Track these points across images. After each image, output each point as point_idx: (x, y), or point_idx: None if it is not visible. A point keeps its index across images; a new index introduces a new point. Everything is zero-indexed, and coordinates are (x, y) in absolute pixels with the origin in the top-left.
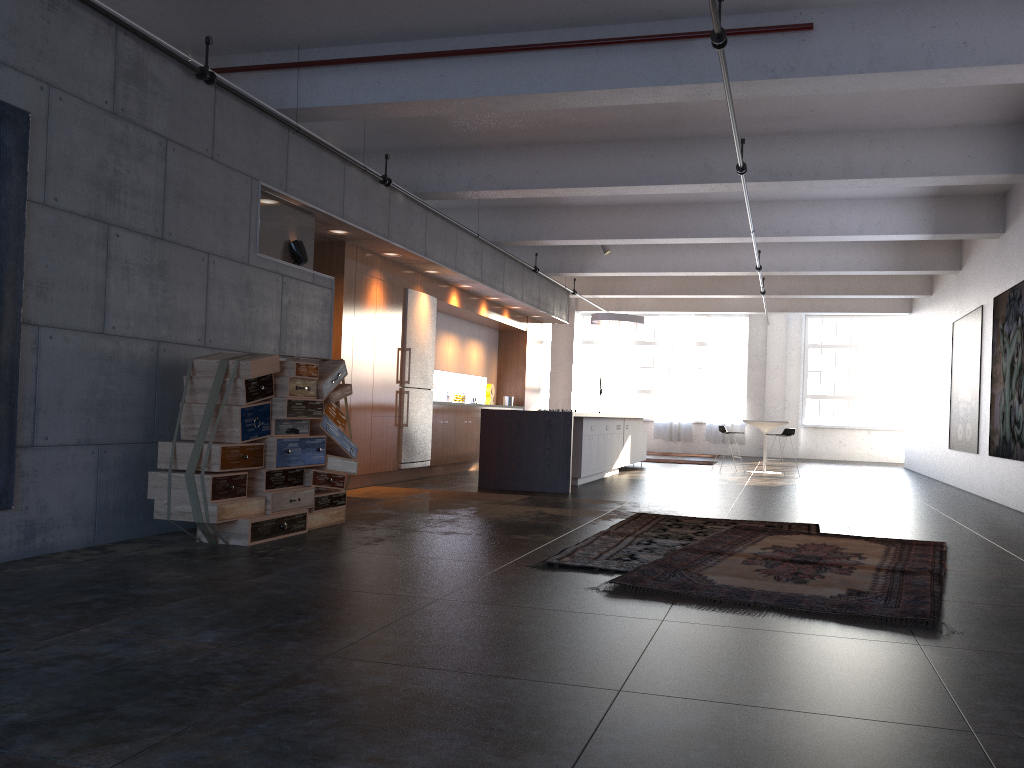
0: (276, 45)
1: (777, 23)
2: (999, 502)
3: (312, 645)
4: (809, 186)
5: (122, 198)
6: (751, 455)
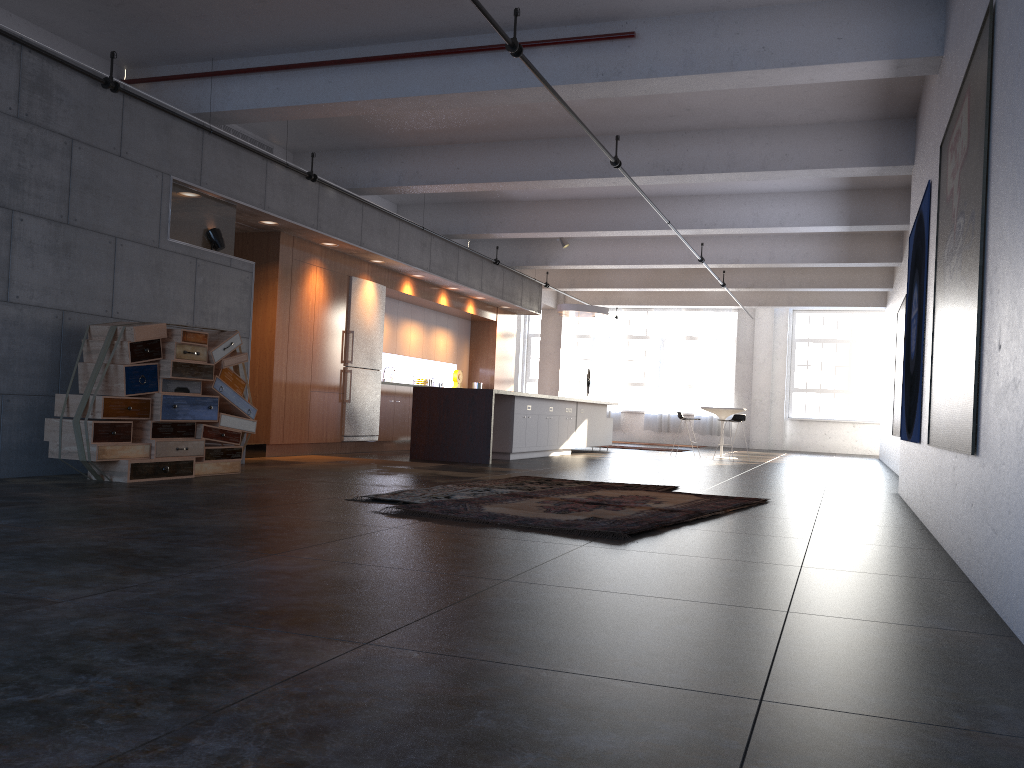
0: (193, 57)
1: (607, 32)
2: None
3: (78, 528)
4: (701, 179)
5: (26, 189)
6: (738, 447)
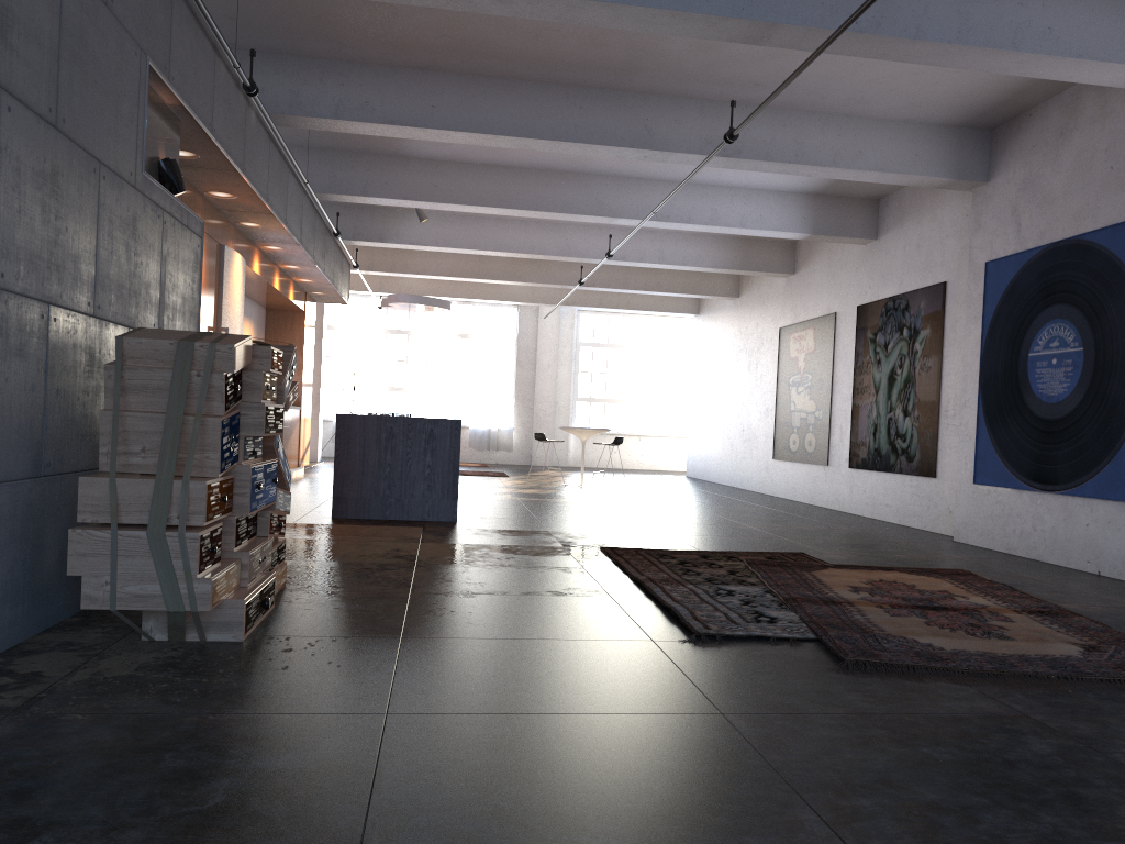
0: None
1: None
2: (868, 516)
3: (789, 839)
4: (752, 167)
5: (15, 43)
6: (518, 463)
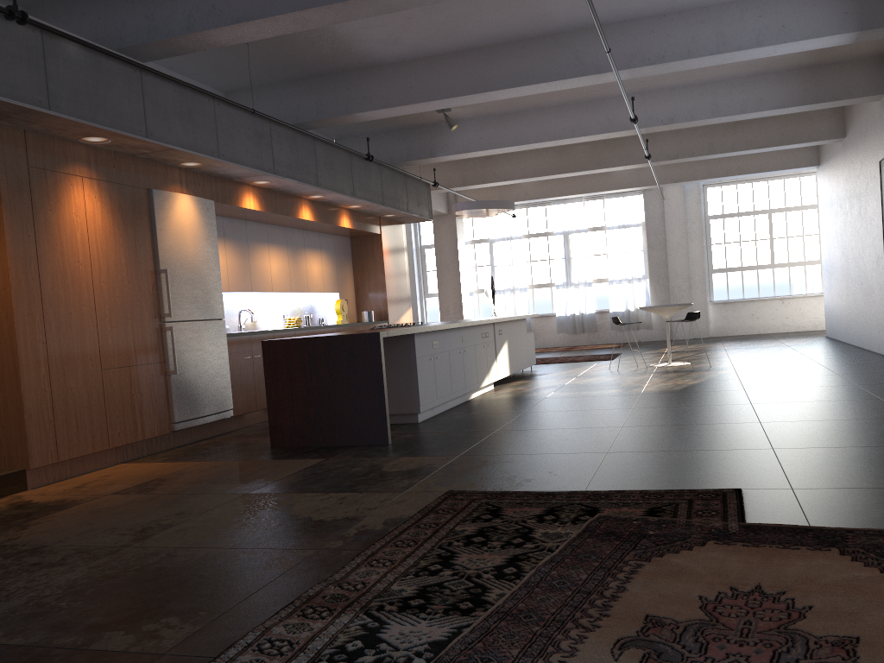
0: None
1: None
2: None
3: None
4: None
5: None
6: (660, 339)
